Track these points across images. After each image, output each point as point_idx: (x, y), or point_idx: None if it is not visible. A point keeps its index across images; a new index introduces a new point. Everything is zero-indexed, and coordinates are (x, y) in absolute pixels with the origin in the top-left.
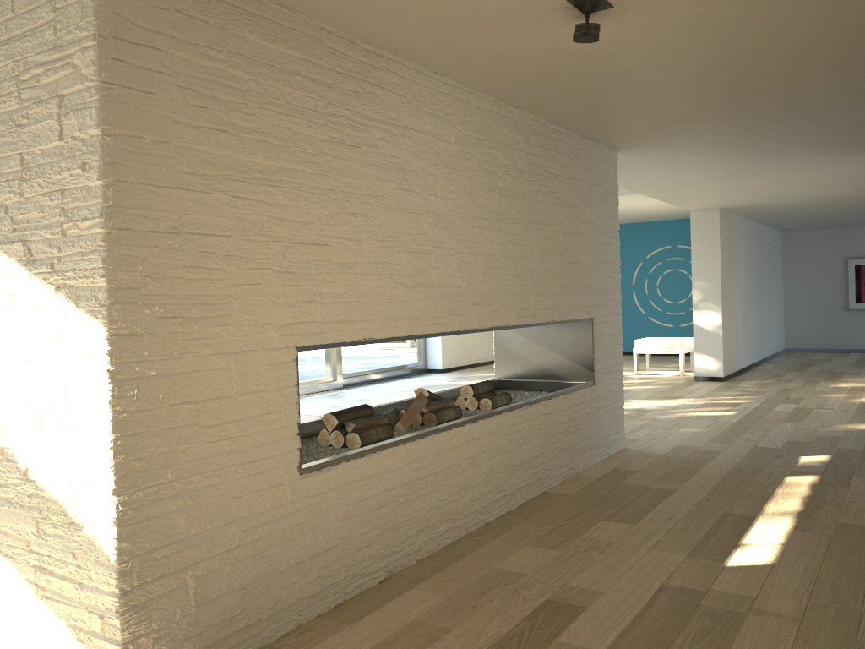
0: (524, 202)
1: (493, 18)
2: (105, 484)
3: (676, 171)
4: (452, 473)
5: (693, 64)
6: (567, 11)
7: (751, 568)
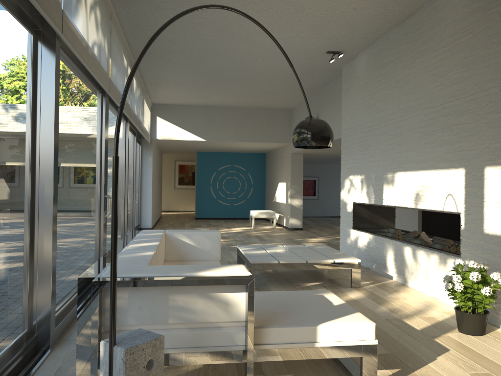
0: None
1: None
2: None
3: None
4: None
5: None
6: None
7: None
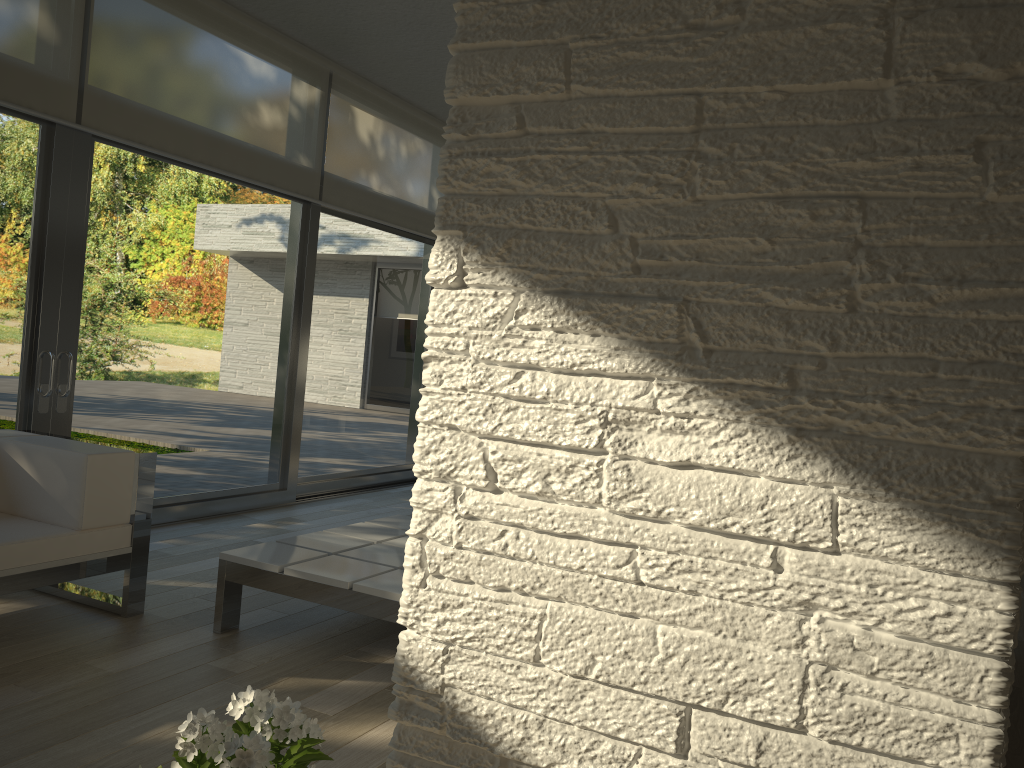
0: None
1: None
2: None
3: None
4: None
5: None
6: None
7: None
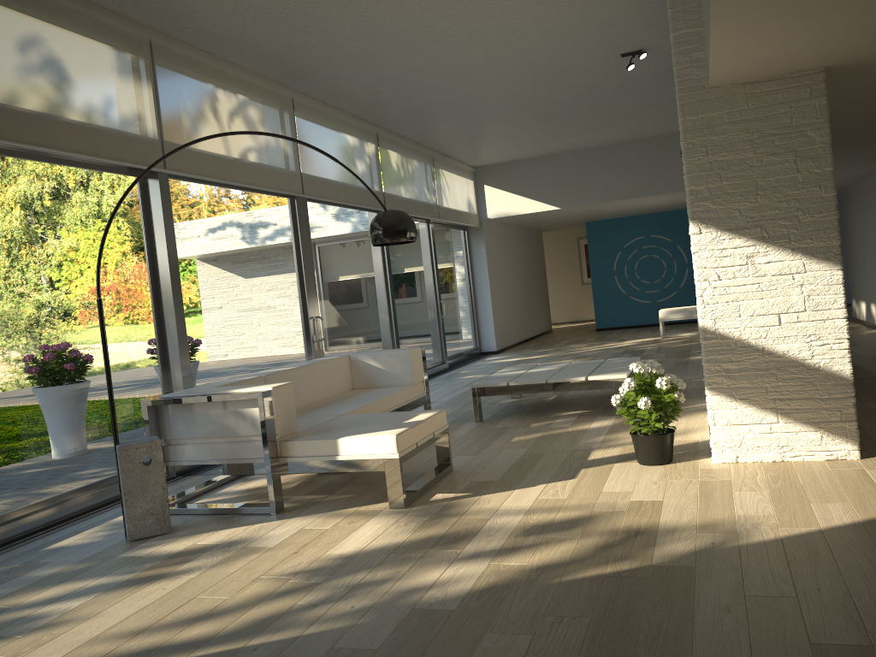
0: None
1: None
2: (840, 343)
3: None
4: None
5: None
6: None
7: None
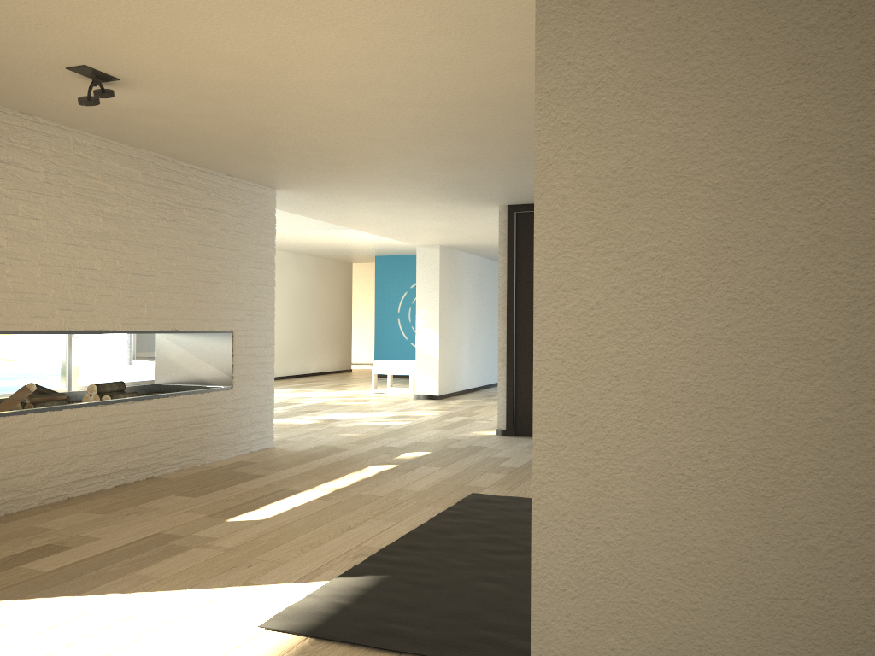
0: (139, 226)
1: (26, 77)
2: None
3: (353, 209)
4: (23, 452)
5: (246, 126)
6: (85, 79)
7: (244, 522)
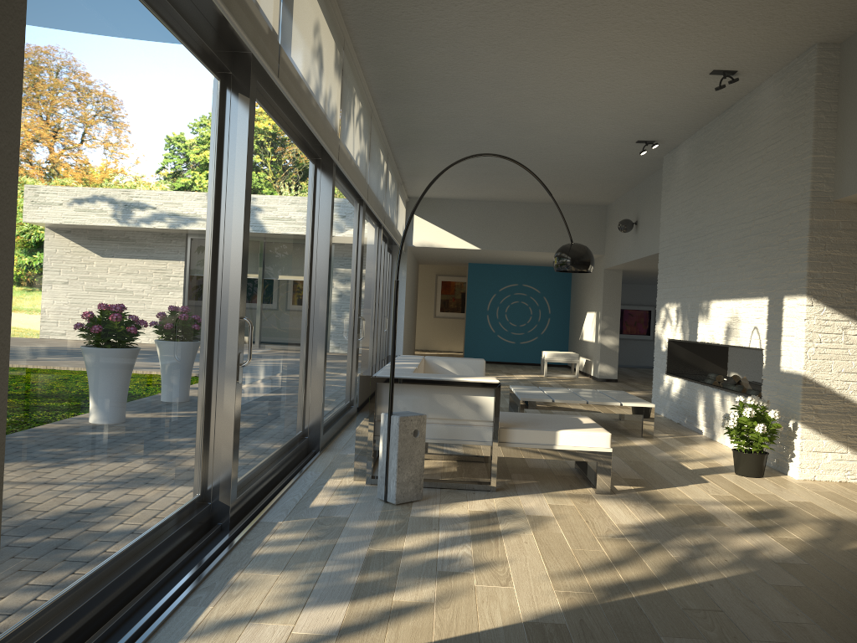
0: None
1: None
2: None
3: None
4: None
5: None
6: None
7: None
